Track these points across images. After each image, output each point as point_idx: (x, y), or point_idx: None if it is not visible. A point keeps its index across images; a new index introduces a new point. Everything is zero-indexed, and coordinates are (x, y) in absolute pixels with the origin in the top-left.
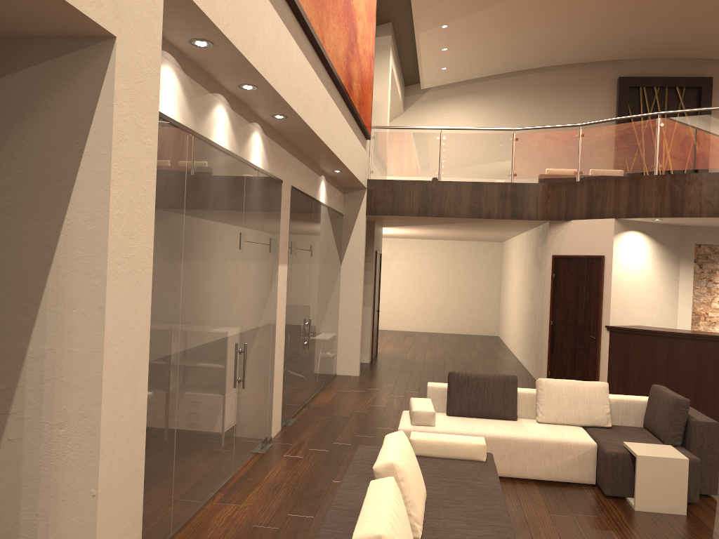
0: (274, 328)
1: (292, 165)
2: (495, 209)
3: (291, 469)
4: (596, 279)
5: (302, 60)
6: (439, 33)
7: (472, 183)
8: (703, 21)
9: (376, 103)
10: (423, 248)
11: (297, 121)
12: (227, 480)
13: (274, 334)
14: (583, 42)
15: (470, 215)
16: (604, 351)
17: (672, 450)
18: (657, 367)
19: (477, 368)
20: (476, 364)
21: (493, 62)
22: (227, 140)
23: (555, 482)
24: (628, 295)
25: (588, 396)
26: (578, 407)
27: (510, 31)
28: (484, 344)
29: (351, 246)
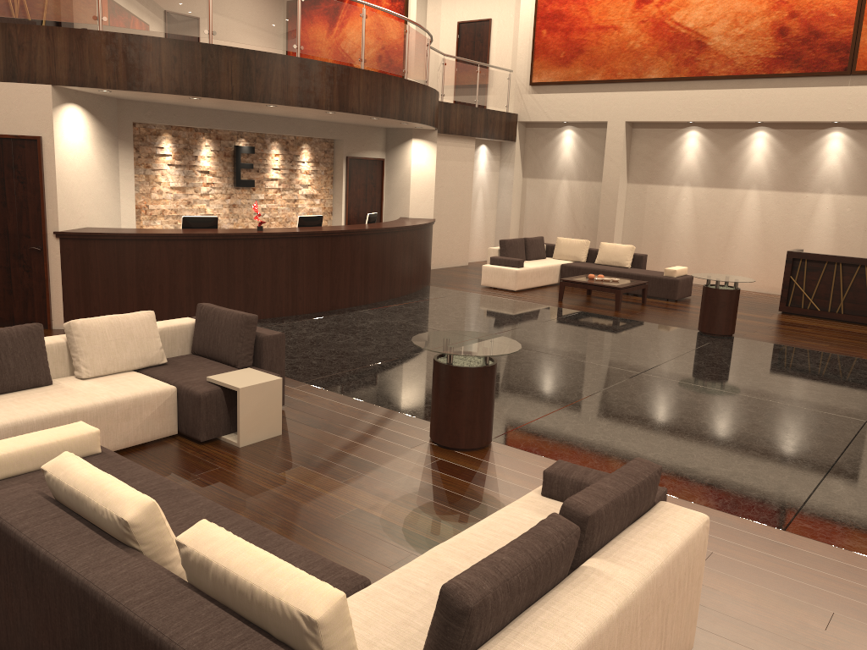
0: None
1: None
2: None
3: None
4: (32, 169)
5: None
6: None
7: None
8: None
9: None
10: None
11: None
12: None
13: None
14: None
15: None
16: (56, 266)
17: (258, 372)
18: (126, 277)
19: None
20: None
21: None
22: None
23: (133, 447)
24: (74, 190)
25: (137, 331)
26: (129, 348)
27: None
28: None
29: None
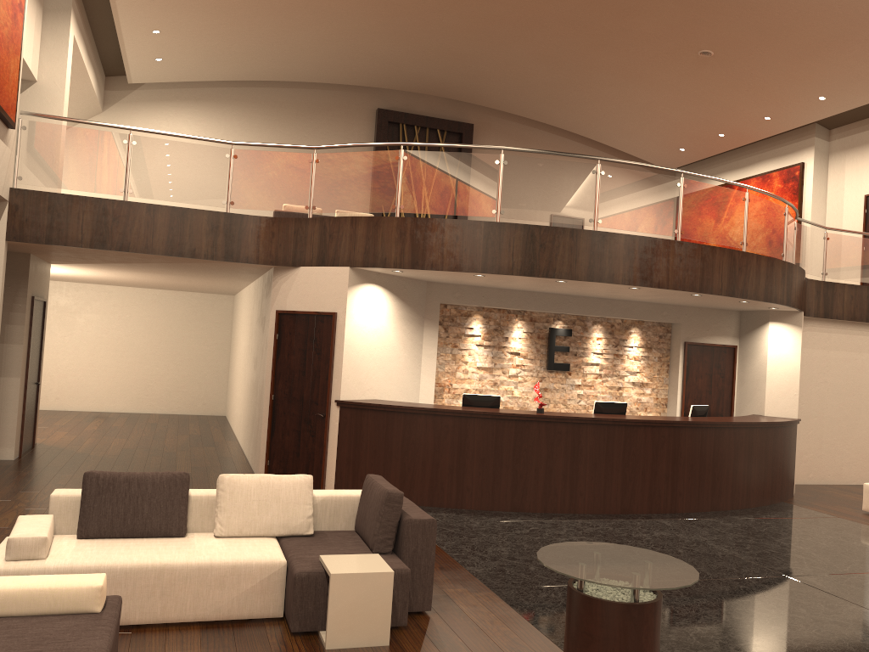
0: None
1: None
2: (203, 246)
3: None
4: (327, 342)
5: None
6: (147, 6)
7: (172, 208)
8: (463, 57)
9: (47, 86)
10: (125, 299)
11: None
12: None
13: None
14: (337, 58)
15: (168, 252)
16: (334, 433)
17: (378, 560)
18: (392, 449)
19: (179, 459)
20: (180, 454)
21: (227, 63)
22: None
23: (230, 621)
24: (363, 362)
25: (285, 495)
26: (272, 511)
27: (245, 24)
28: (202, 426)
29: None
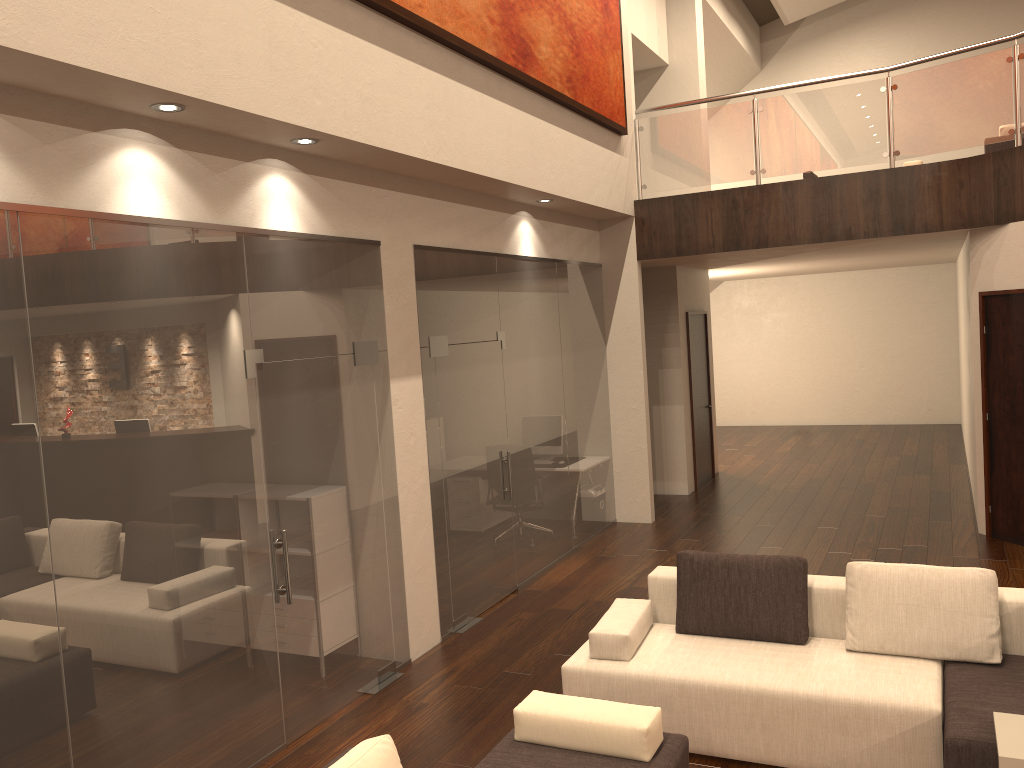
0: (393, 485)
1: (412, 211)
2: (860, 221)
3: (392, 730)
4: None
5: (324, 35)
6: None
7: (814, 181)
8: None
9: (679, 67)
10: (813, 289)
11: (345, 143)
12: (266, 755)
13: (392, 495)
14: None
15: (815, 238)
16: None
17: None
18: None
19: (875, 495)
20: (879, 488)
21: None
22: (168, 202)
23: None
24: None
25: (948, 599)
26: (928, 622)
27: None
28: (922, 442)
29: (619, 315)
